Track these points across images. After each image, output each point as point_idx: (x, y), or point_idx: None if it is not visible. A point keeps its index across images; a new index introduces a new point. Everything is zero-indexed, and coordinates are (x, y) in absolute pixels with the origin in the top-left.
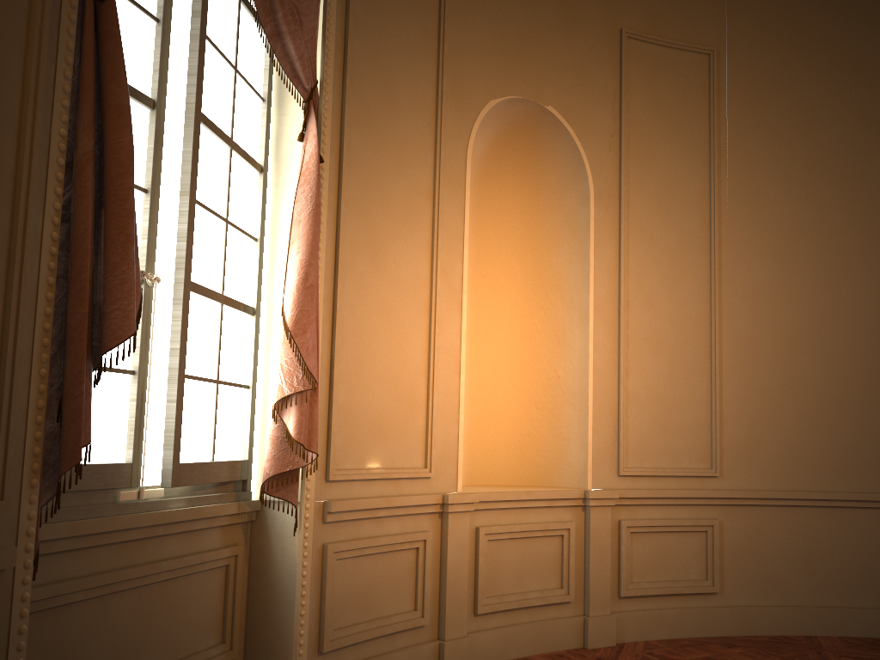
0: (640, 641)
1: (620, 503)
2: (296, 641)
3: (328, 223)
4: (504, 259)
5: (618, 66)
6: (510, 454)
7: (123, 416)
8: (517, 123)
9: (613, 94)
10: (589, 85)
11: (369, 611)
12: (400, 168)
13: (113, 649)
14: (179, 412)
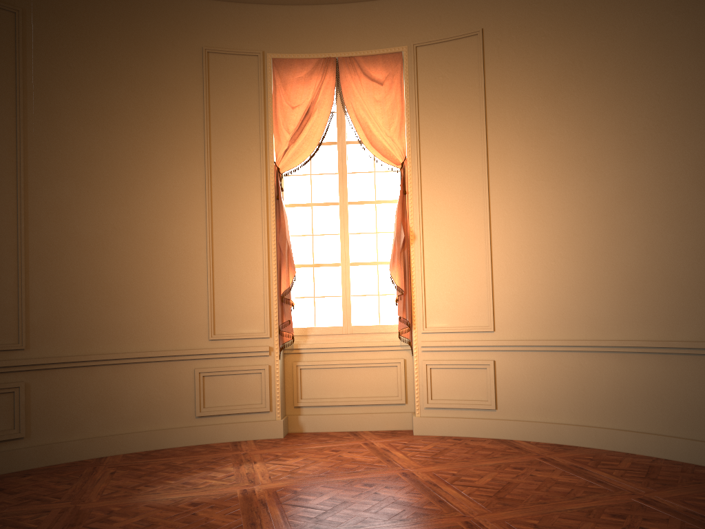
0: None
1: None
2: None
3: None
4: None
5: None
6: None
7: None
8: None
9: None
10: None
11: None
12: None
13: None
14: None
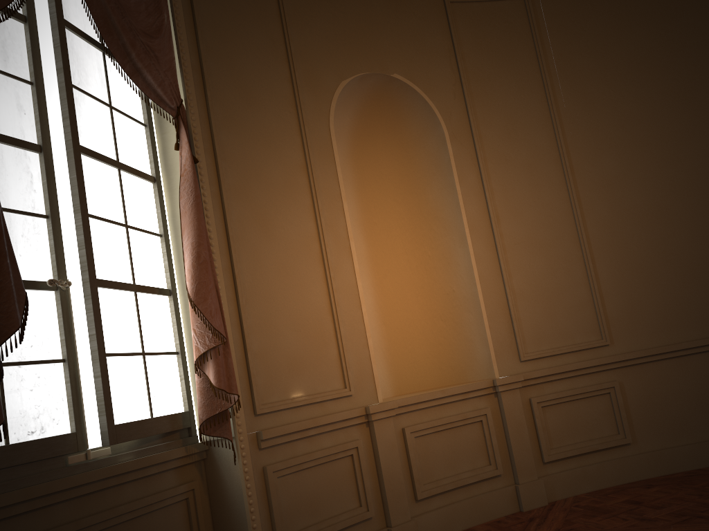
0: (570, 497)
1: (527, 384)
2: None
3: (215, 209)
4: (390, 205)
5: (447, 27)
6: (429, 362)
7: (61, 396)
8: (374, 94)
9: (448, 51)
10: (426, 49)
11: (318, 514)
12: (272, 153)
13: None
14: (105, 384)
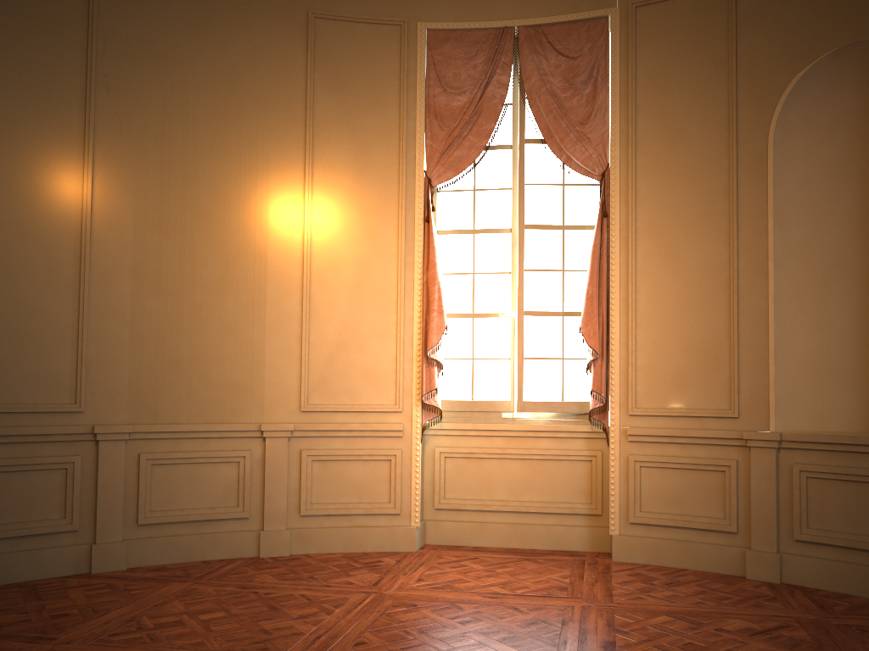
0: None
1: None
2: (609, 509)
3: (621, 250)
4: None
5: None
6: None
7: (506, 379)
8: None
9: None
10: None
11: (678, 508)
12: (691, 185)
13: (509, 484)
14: (519, 376)
